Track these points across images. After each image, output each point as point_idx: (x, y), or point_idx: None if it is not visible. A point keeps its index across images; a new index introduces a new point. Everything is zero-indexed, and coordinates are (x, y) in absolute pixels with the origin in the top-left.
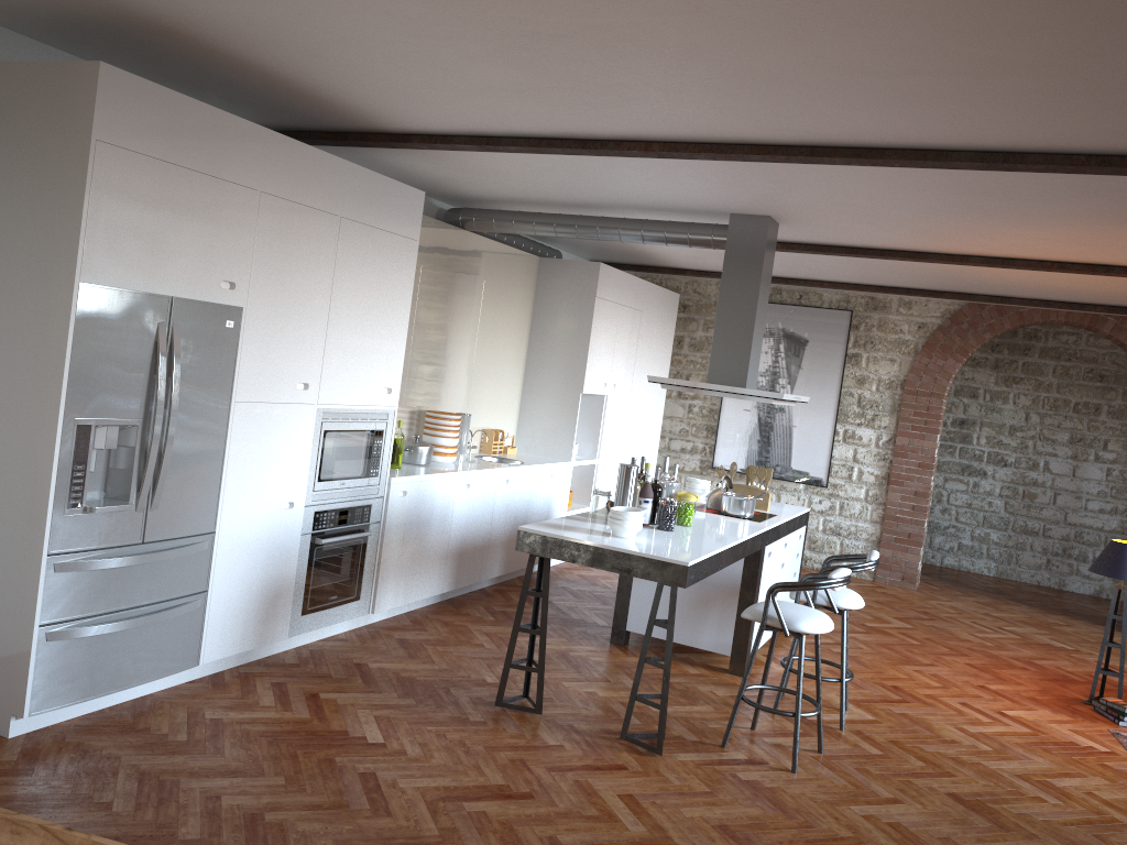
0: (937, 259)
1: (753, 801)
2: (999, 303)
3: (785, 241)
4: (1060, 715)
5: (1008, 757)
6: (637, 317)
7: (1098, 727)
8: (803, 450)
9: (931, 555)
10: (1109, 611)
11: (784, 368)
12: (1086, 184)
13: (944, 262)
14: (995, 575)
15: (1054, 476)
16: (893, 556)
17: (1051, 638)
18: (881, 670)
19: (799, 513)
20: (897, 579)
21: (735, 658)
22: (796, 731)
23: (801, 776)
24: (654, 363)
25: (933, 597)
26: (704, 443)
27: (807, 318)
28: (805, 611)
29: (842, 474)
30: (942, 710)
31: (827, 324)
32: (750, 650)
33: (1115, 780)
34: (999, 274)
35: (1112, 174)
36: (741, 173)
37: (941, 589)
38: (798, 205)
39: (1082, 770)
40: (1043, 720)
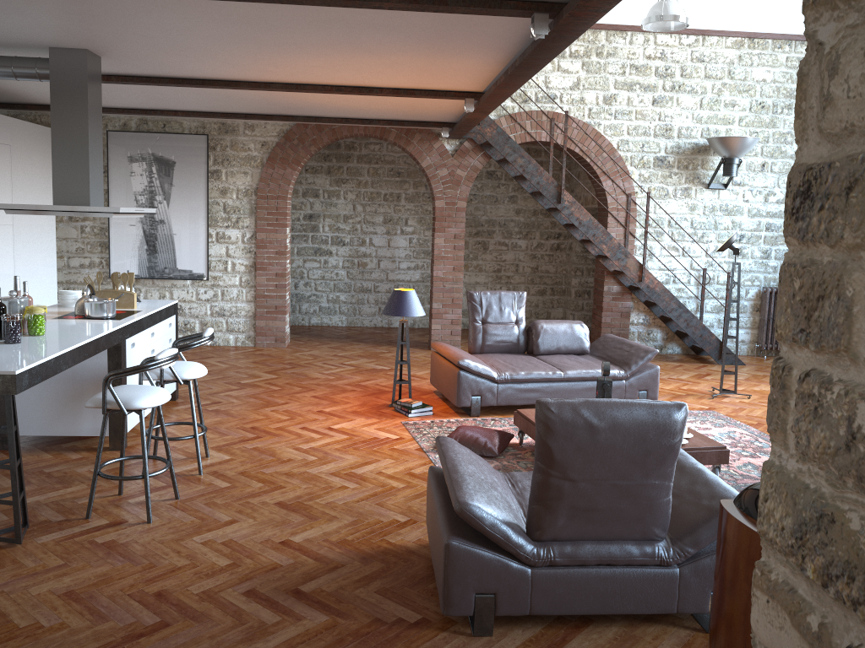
0: (247, 86)
1: (105, 560)
2: (315, 122)
3: (119, 74)
4: (371, 419)
5: (328, 461)
6: (6, 151)
7: (395, 422)
8: (185, 253)
9: (302, 318)
10: (398, 339)
11: (159, 186)
12: (317, 16)
13: (254, 89)
14: (347, 325)
15: (377, 248)
16: (266, 325)
17: (376, 364)
18: (245, 417)
19: (165, 306)
20: (272, 341)
21: (114, 437)
22: (147, 489)
23: (156, 524)
24: (36, 192)
25: (299, 350)
26: (101, 258)
27: (172, 143)
28: (143, 390)
29: (220, 268)
30: (286, 437)
31: (189, 147)
32: (126, 427)
33: (399, 458)
34: (303, 98)
35: (323, 5)
36: (27, 3)
37: (306, 342)
38: (104, 37)
39: (378, 457)
40: (359, 426)
